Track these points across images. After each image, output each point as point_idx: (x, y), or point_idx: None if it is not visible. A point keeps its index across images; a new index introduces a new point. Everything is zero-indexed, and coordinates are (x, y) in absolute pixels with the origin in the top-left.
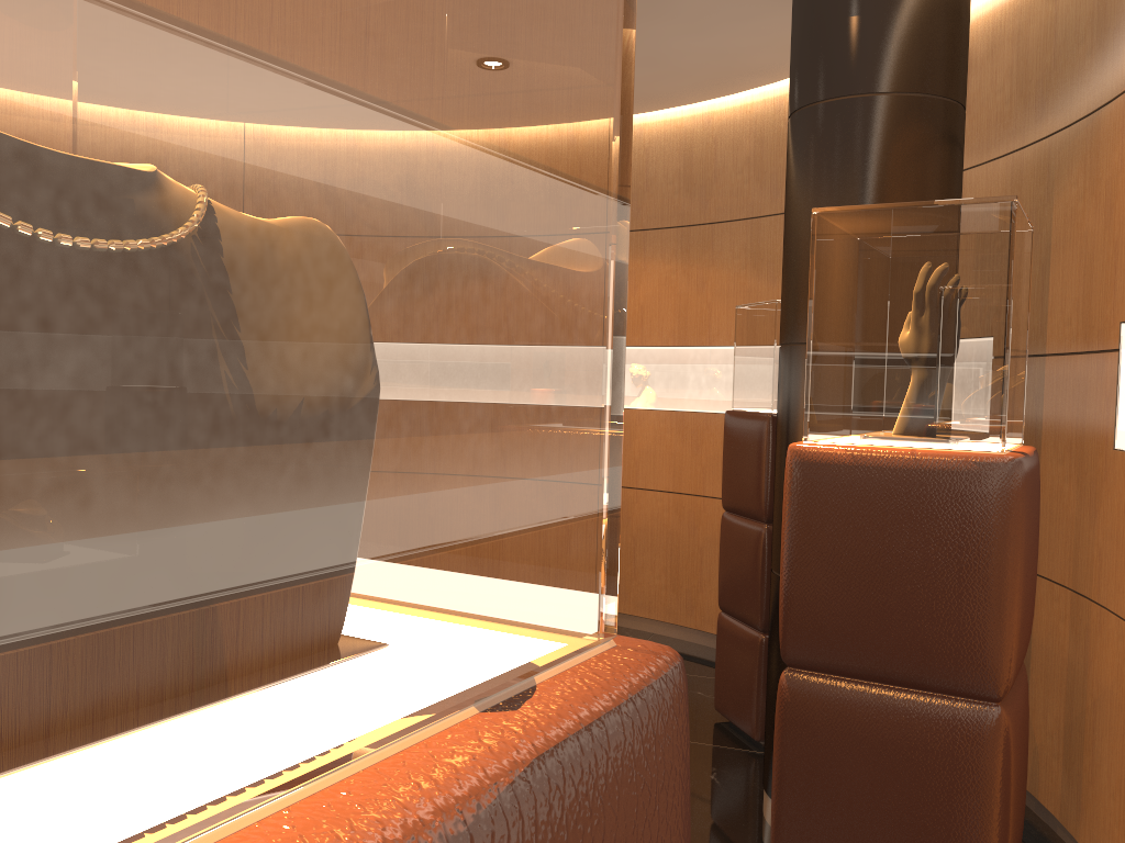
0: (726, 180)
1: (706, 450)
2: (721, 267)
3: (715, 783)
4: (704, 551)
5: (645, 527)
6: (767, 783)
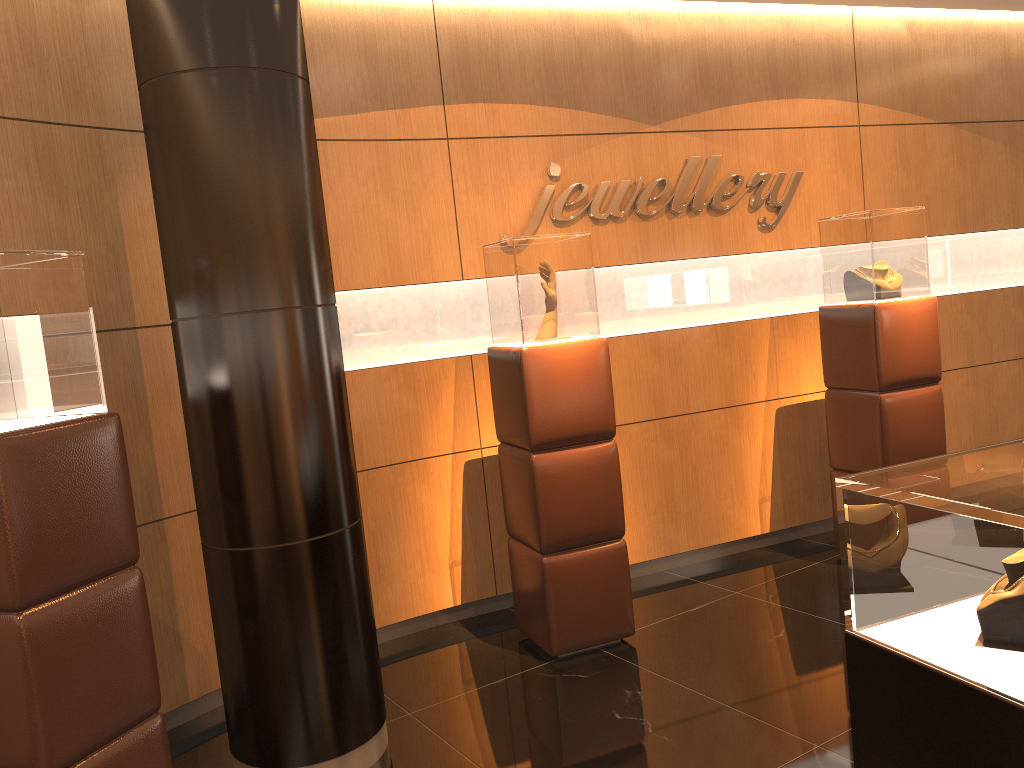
0: None
1: None
2: None
3: None
4: None
5: None
6: (366, 730)
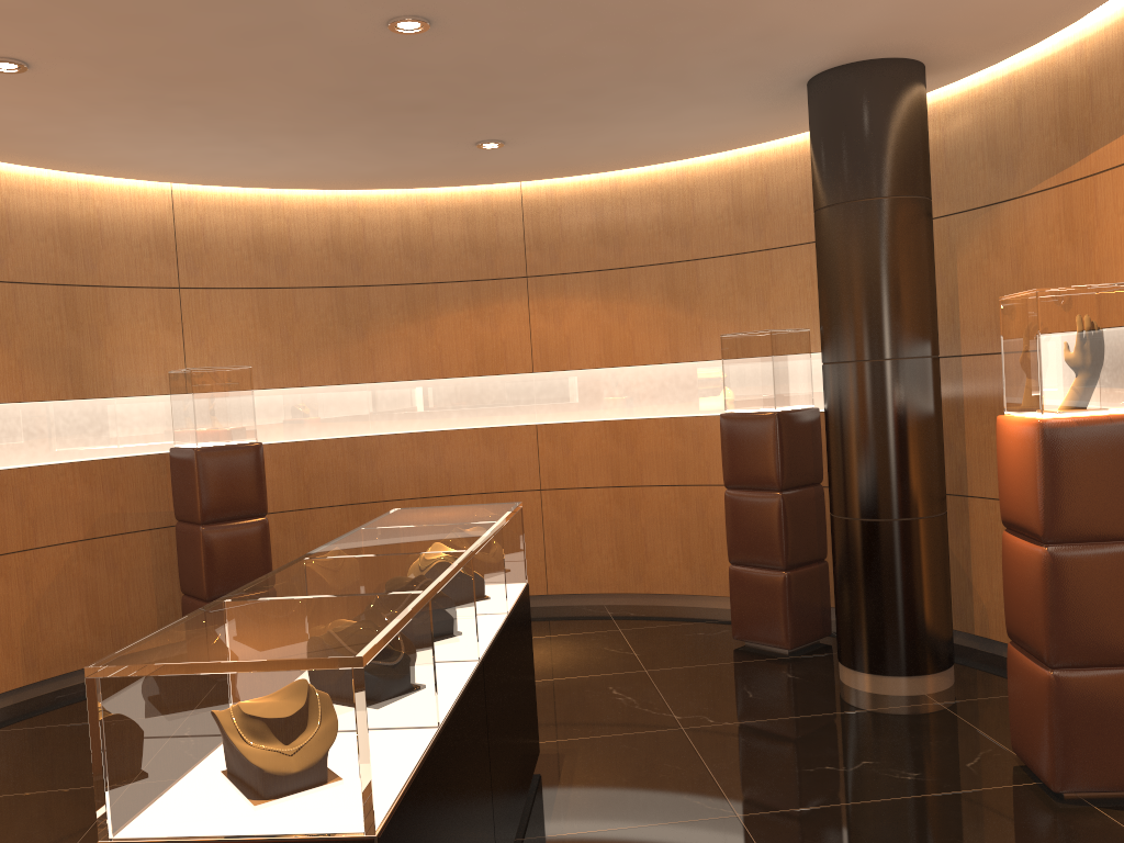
0: (638, 233)
1: (641, 449)
2: (639, 302)
3: (797, 678)
4: (647, 530)
5: (589, 519)
6: (856, 662)
